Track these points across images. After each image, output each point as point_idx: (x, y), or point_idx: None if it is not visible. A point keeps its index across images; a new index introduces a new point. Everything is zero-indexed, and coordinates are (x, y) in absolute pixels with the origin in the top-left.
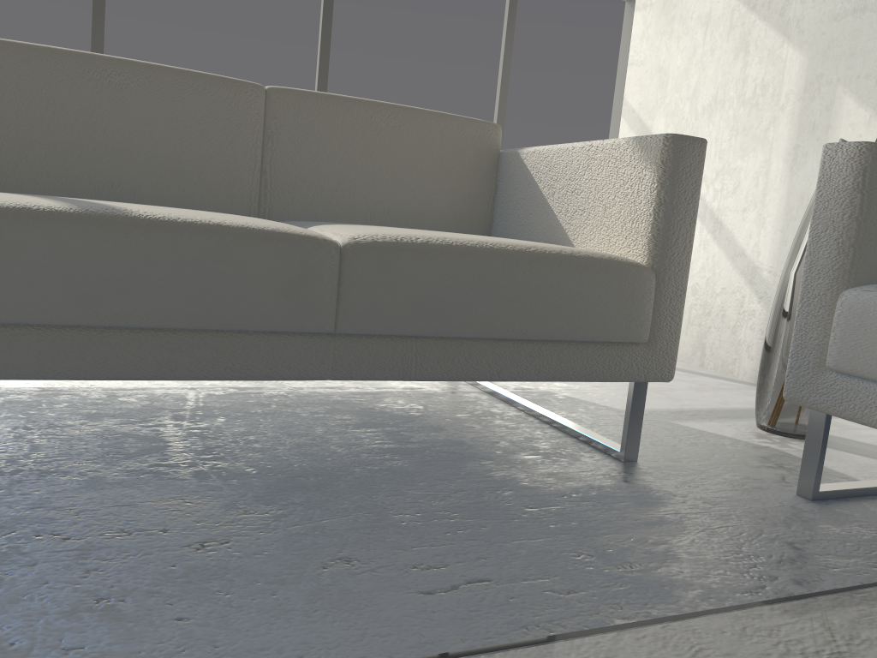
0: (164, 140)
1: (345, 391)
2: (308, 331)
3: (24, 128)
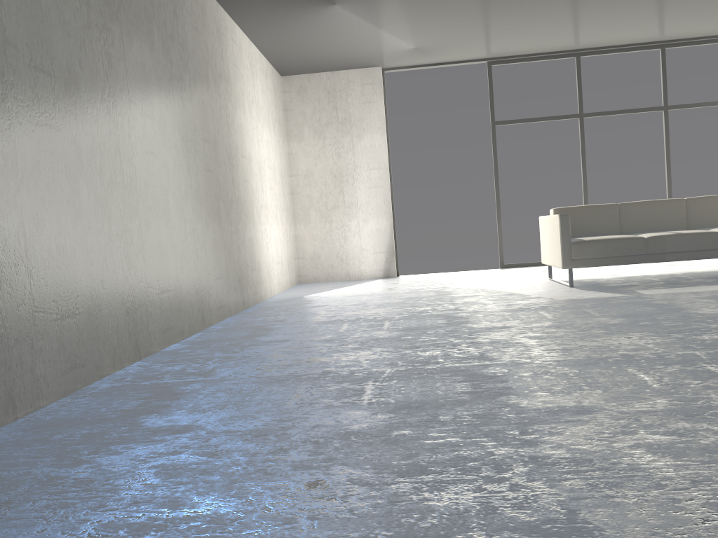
0: (663, 216)
1: (716, 270)
2: (716, 249)
3: (634, 219)
